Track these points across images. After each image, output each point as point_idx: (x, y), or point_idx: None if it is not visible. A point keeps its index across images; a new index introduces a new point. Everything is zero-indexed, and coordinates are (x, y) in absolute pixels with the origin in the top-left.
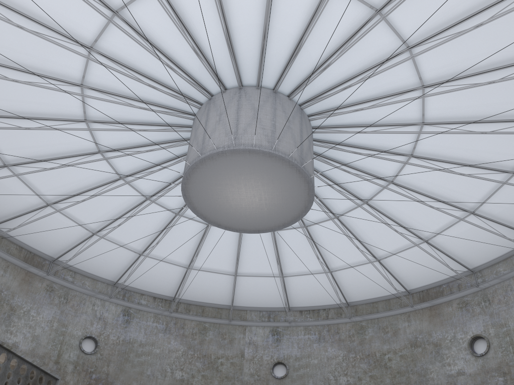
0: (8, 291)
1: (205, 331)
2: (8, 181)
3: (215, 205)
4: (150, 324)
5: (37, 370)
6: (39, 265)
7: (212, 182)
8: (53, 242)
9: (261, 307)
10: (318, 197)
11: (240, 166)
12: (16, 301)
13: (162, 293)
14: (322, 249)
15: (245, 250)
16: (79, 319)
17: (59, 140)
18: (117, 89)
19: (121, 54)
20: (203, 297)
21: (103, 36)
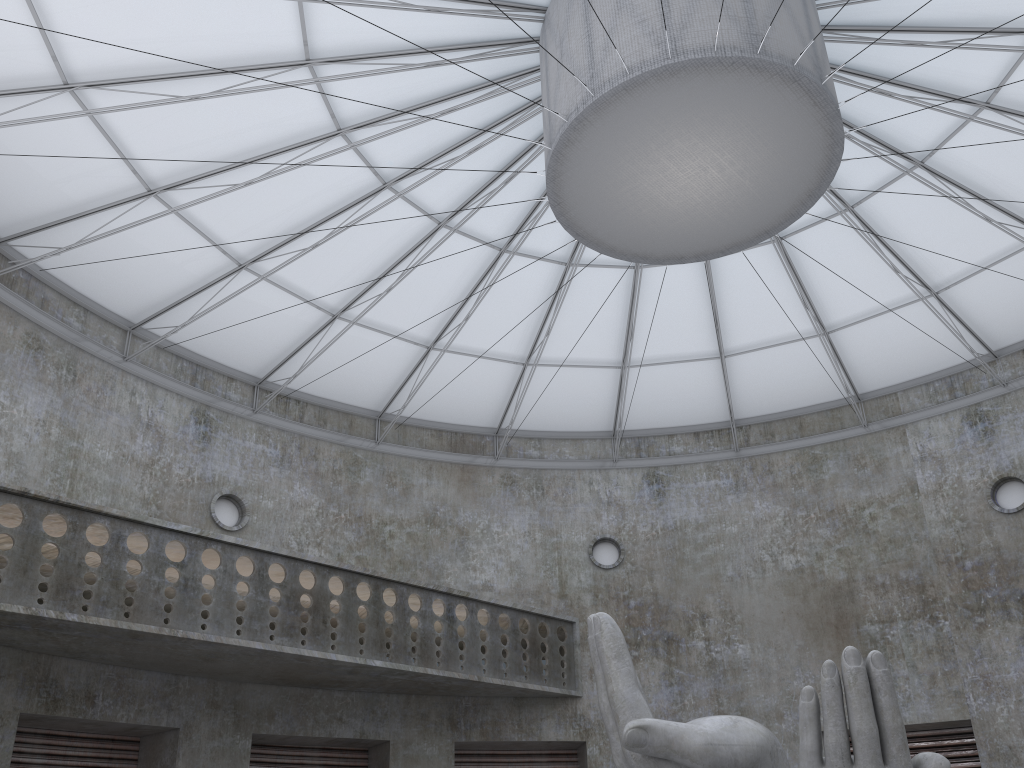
0: (445, 506)
1: (816, 464)
2: (356, 337)
3: (643, 225)
4: (704, 485)
5: (530, 616)
6: (478, 449)
7: (606, 186)
8: (478, 403)
9: (927, 374)
10: (907, 84)
11: (631, 128)
12: (463, 517)
13: (706, 420)
14: (996, 195)
15: (815, 275)
16: (573, 515)
17: (374, 238)
18: (394, 104)
19: (356, 39)
20: (788, 399)
21: (311, 28)
